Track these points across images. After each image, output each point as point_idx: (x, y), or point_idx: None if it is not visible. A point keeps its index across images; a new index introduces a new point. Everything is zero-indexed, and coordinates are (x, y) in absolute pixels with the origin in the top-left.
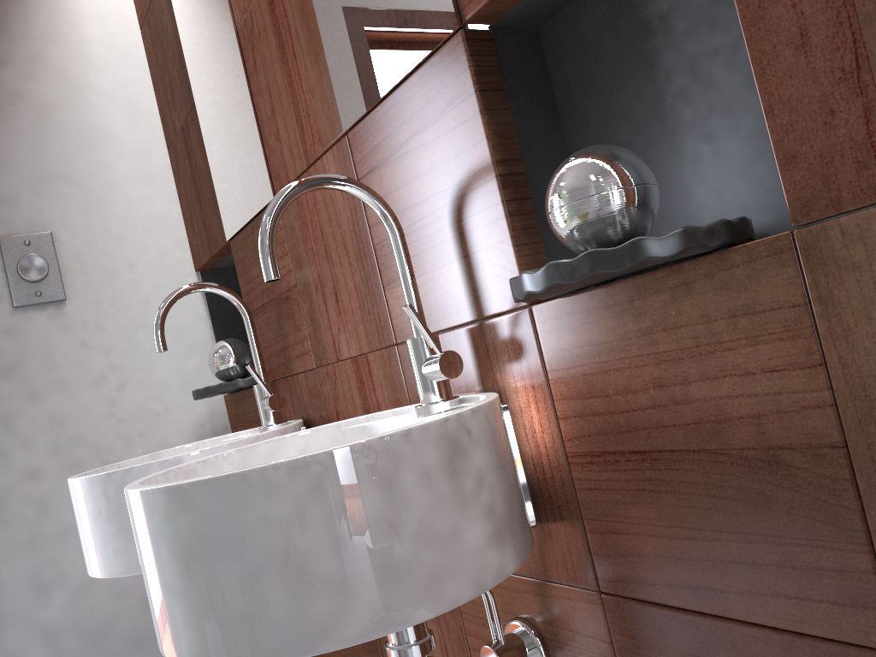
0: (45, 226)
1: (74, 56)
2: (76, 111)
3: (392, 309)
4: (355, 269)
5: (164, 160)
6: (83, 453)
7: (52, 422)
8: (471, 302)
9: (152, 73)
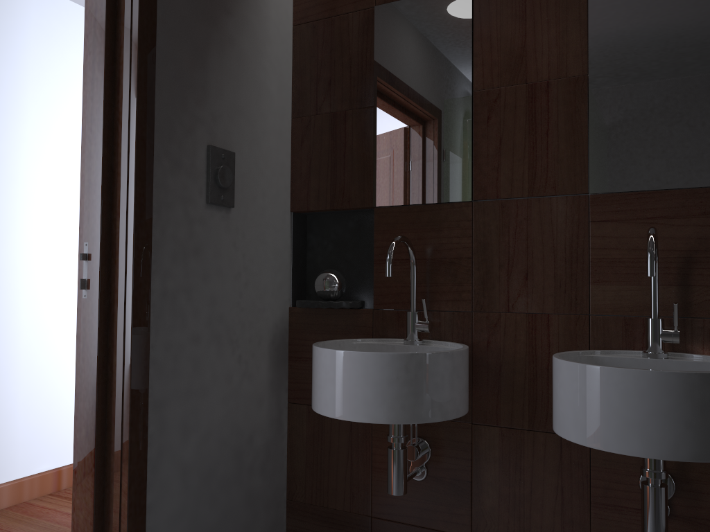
0: (230, 147)
1: (262, 26)
2: (257, 68)
3: (593, 295)
4: (560, 266)
5: (289, 124)
6: (221, 329)
7: (211, 300)
8: (680, 307)
9: (297, 61)
